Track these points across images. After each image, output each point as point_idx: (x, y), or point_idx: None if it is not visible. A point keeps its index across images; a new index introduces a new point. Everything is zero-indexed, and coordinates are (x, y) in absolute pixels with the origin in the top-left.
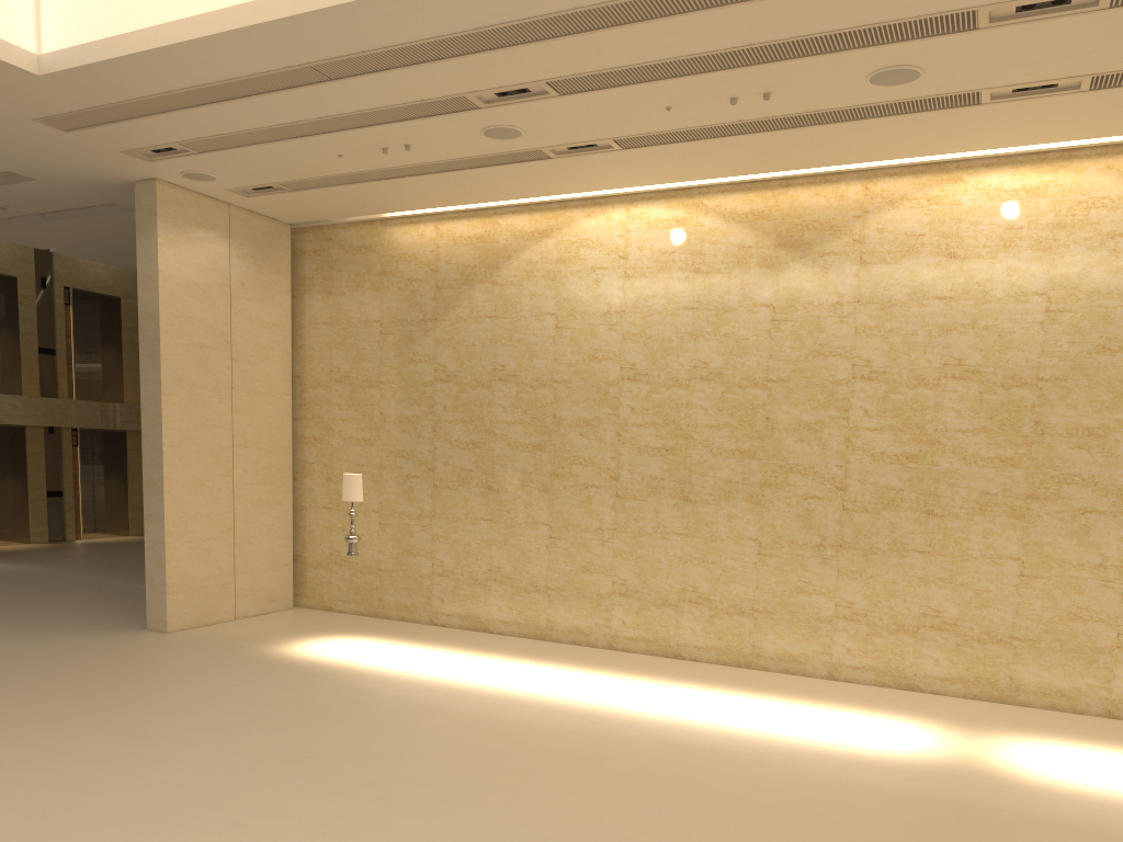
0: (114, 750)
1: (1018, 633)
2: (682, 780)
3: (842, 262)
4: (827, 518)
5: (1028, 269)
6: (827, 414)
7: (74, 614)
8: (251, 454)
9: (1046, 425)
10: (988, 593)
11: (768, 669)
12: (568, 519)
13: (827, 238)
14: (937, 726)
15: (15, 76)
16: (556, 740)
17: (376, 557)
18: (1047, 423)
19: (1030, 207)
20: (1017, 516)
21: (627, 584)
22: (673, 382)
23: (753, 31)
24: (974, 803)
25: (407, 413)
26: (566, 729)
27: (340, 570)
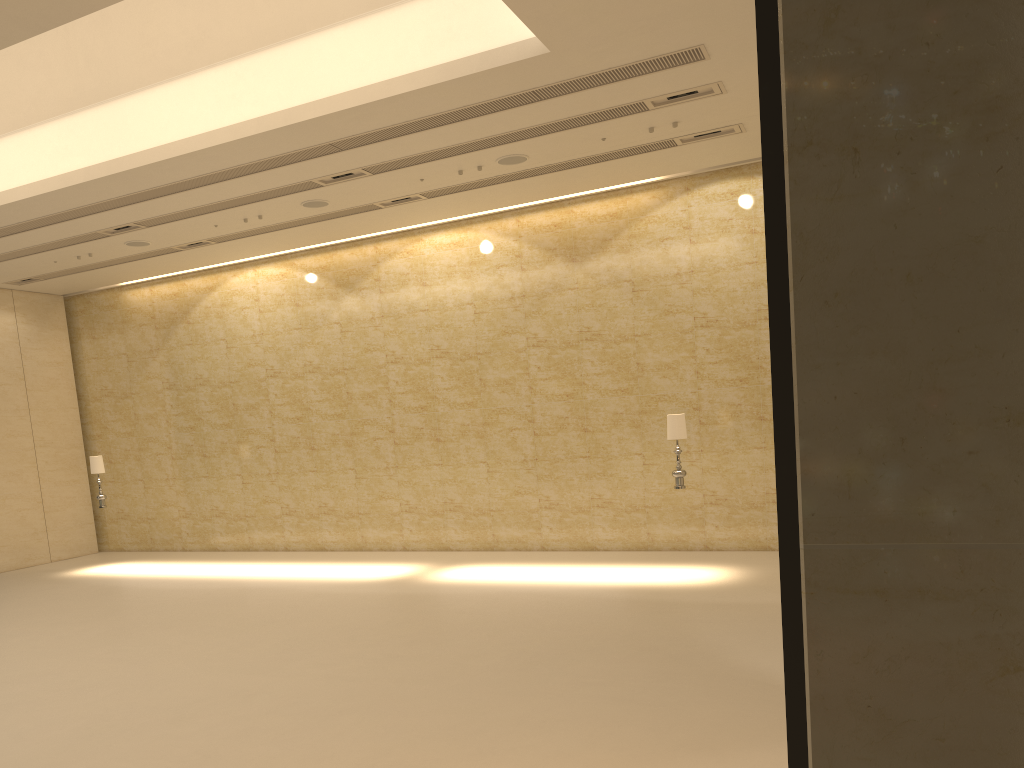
0: None
1: (492, 507)
2: (230, 601)
3: (371, 293)
4: (388, 450)
5: (462, 289)
6: (378, 387)
7: None
8: (50, 451)
9: (486, 381)
10: (474, 485)
11: (372, 549)
12: (251, 470)
13: (361, 279)
14: (426, 565)
15: None
16: (183, 593)
17: (145, 510)
18: (486, 379)
19: (457, 253)
20: (480, 437)
21: (290, 507)
22: (295, 375)
23: (213, 197)
24: (378, 593)
25: (150, 412)
26: (196, 589)
27: (125, 522)
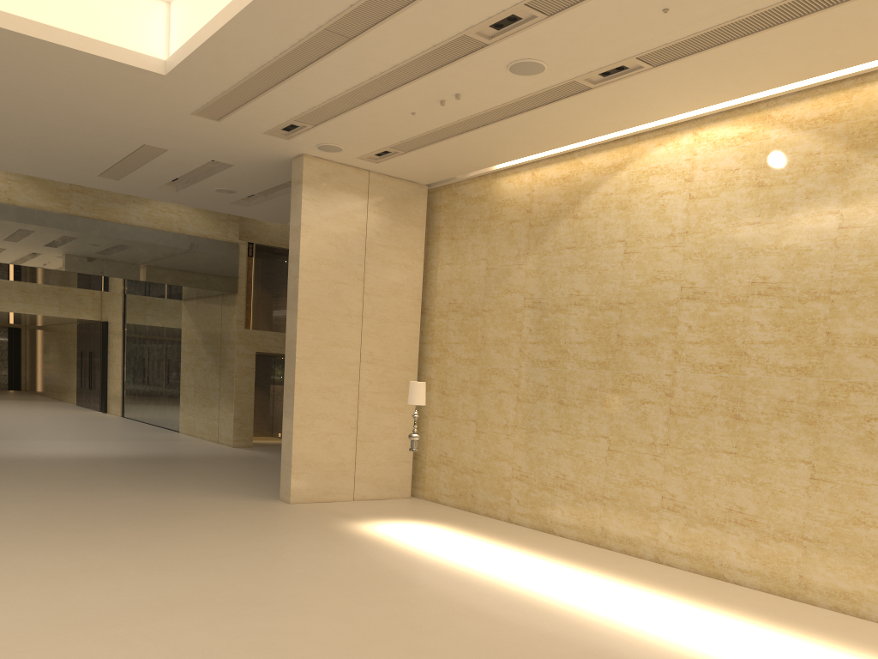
0: (129, 573)
1: None
2: None
3: None
4: None
5: None
6: None
7: (247, 485)
8: (377, 369)
9: None
10: None
11: (815, 603)
12: (625, 433)
13: None
14: None
15: (153, 78)
16: (485, 628)
17: (472, 460)
18: None
19: None
20: None
21: (675, 500)
22: (731, 298)
23: None
24: None
25: (501, 337)
26: (509, 621)
27: (446, 469)
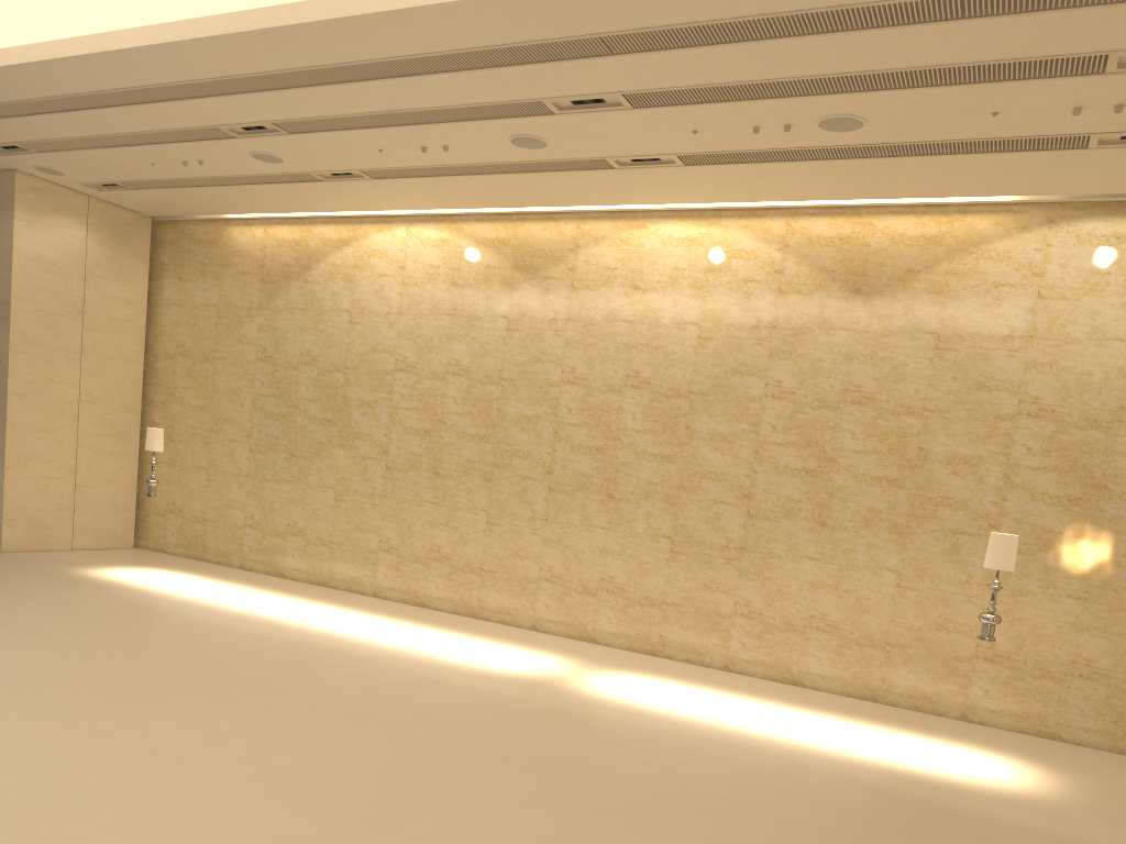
0: None
1: (667, 598)
2: (306, 666)
3: (559, 286)
4: (538, 495)
5: (687, 303)
6: (542, 410)
7: None
8: (98, 410)
9: (694, 430)
10: (648, 565)
11: (489, 619)
12: (350, 484)
13: (549, 265)
14: (570, 661)
15: None
16: (240, 638)
17: (203, 508)
18: (695, 429)
19: (691, 253)
20: (670, 503)
21: (390, 543)
22: (433, 374)
23: (394, 101)
24: (516, 697)
25: (233, 386)
26: (258, 634)
27: (174, 518)
